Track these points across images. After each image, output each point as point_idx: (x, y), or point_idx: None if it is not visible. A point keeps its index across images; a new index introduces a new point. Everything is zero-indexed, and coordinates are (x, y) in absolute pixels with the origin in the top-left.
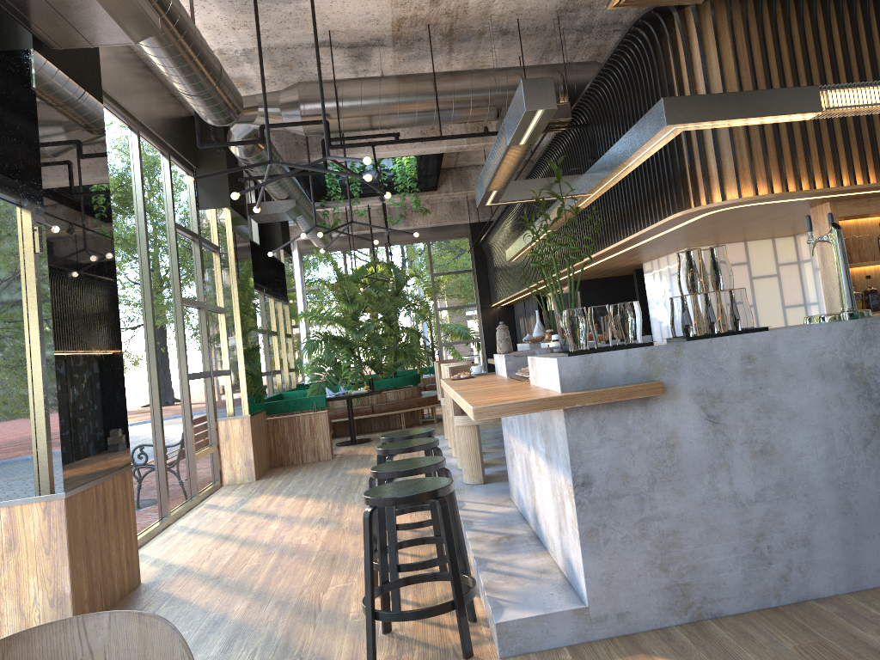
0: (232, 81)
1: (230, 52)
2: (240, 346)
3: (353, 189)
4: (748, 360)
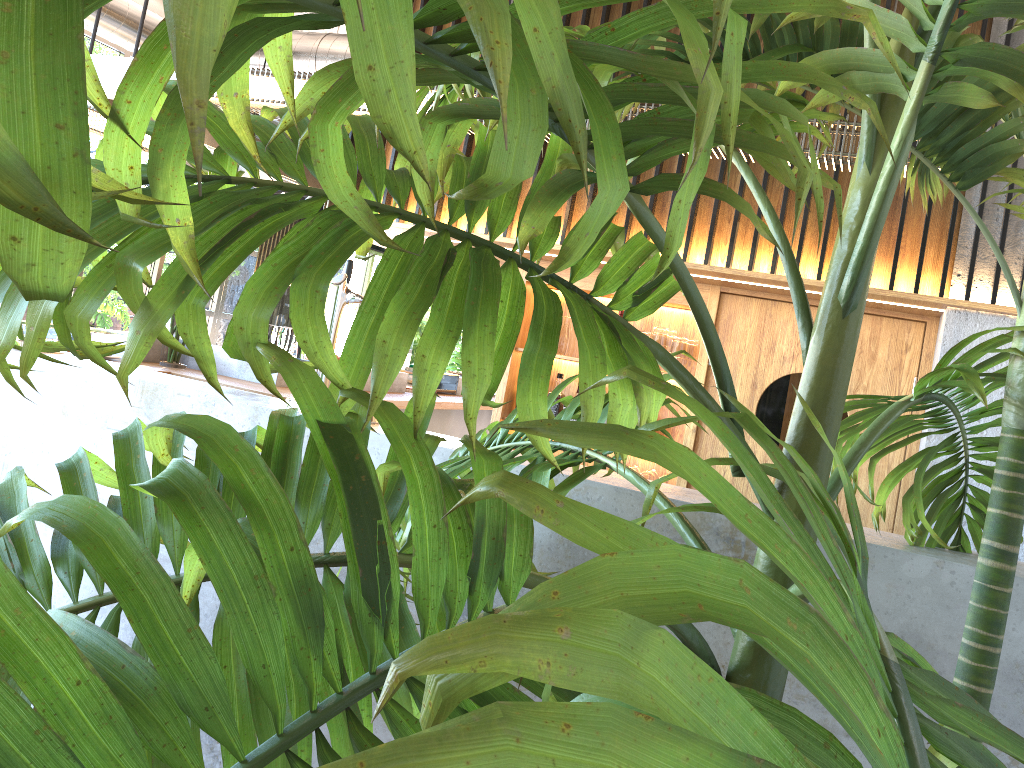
0: None
1: None
2: None
3: None
4: None
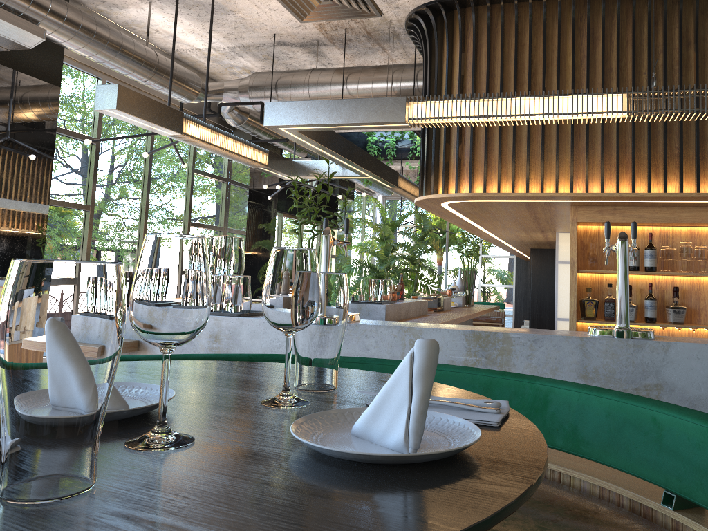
0: (241, 69)
1: (221, 49)
2: None
3: (387, 153)
4: (216, 339)
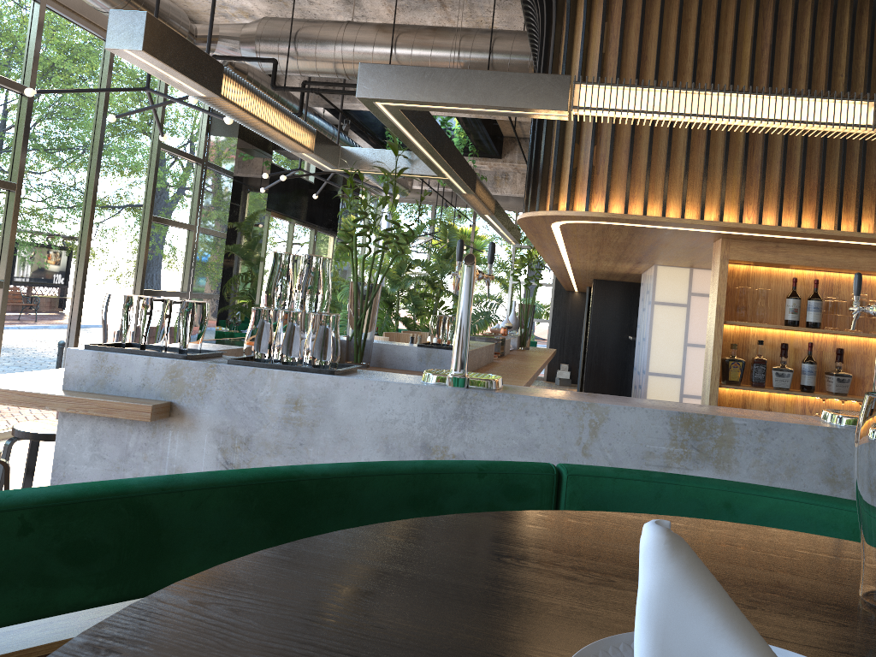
0: (236, 10)
1: None
2: (219, 274)
3: None
4: (295, 406)
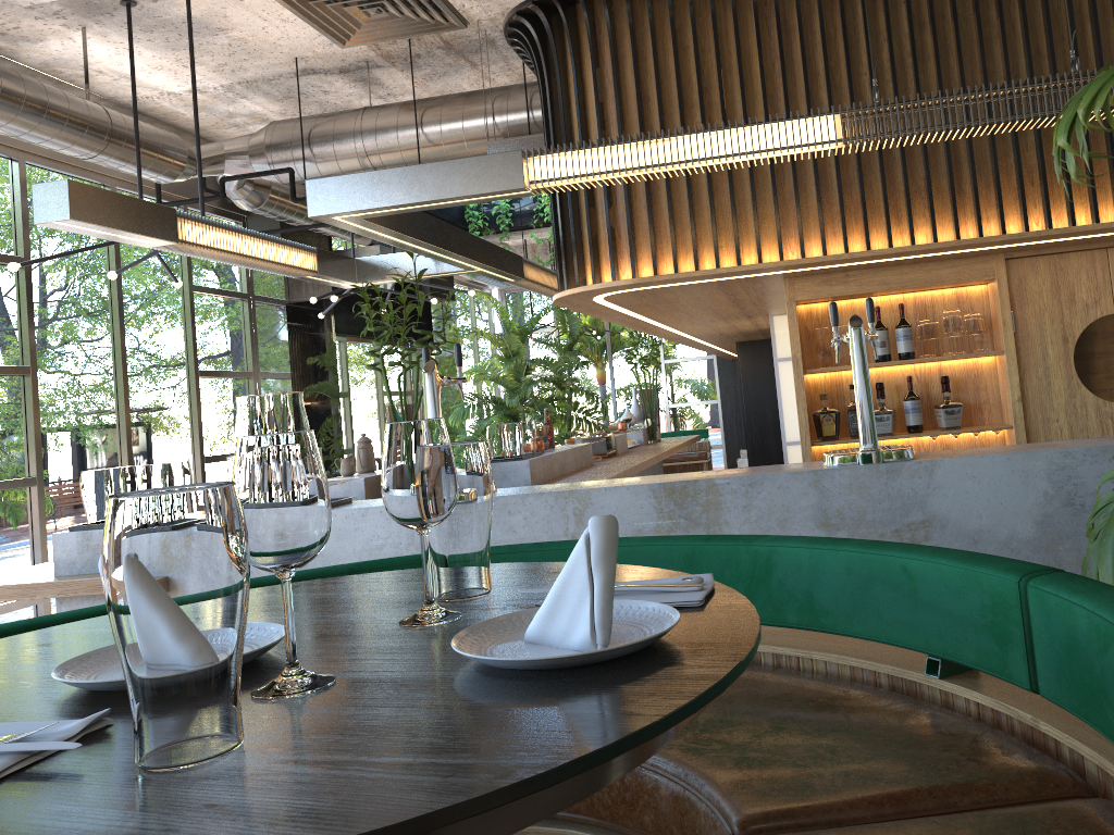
0: (247, 118)
1: (210, 90)
2: None
3: (499, 222)
4: None
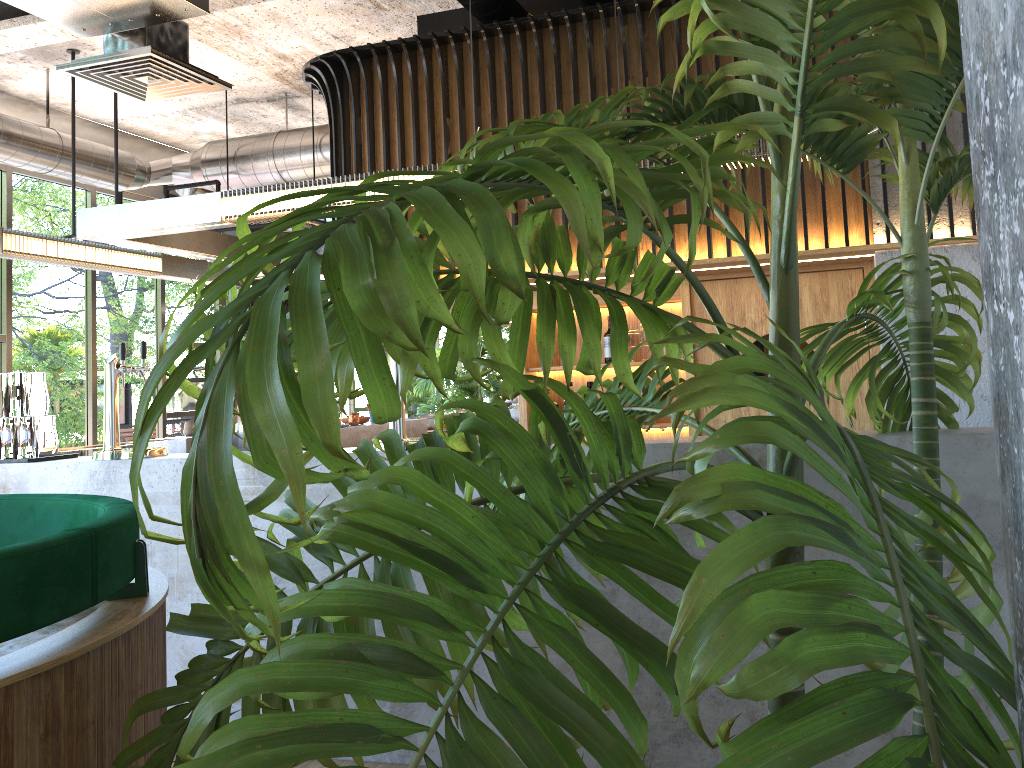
0: (210, 135)
1: (170, 114)
2: None
3: None
4: (4, 490)
